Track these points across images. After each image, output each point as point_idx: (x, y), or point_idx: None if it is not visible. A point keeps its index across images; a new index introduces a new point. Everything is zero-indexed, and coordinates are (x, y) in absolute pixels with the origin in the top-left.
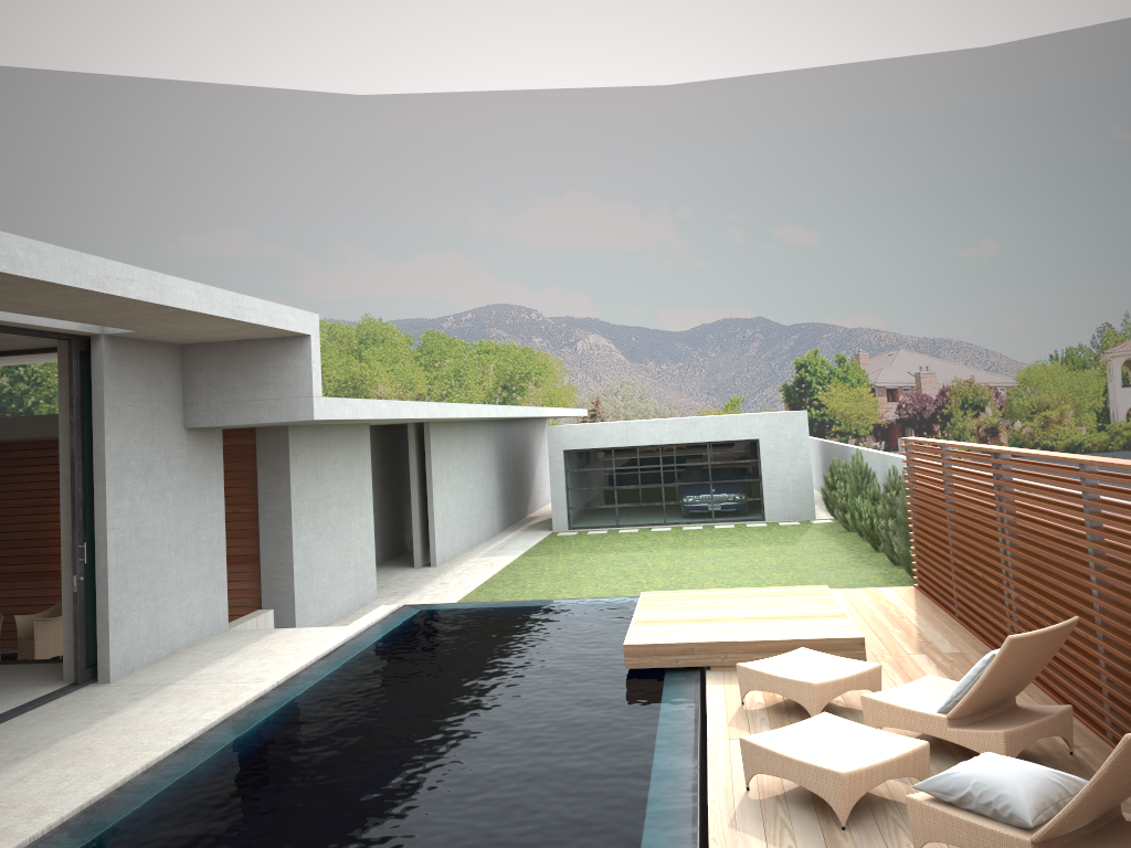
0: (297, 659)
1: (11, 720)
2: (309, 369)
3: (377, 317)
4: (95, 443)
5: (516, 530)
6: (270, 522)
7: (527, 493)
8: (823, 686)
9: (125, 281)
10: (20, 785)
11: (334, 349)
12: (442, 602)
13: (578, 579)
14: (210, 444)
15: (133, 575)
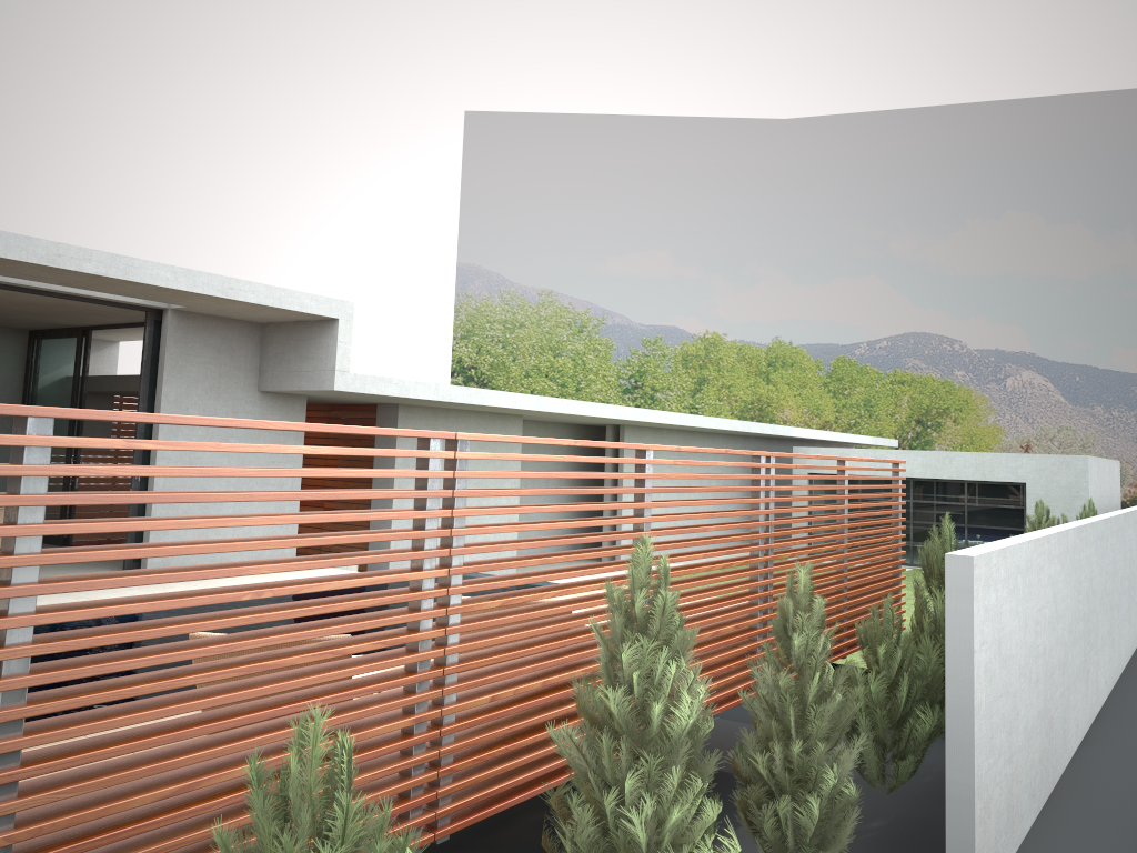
0: None
1: None
2: (335, 347)
3: (787, 340)
4: (157, 391)
5: None
6: (379, 485)
7: None
8: None
9: (81, 259)
10: None
11: (742, 370)
12: None
13: None
14: (290, 407)
15: None
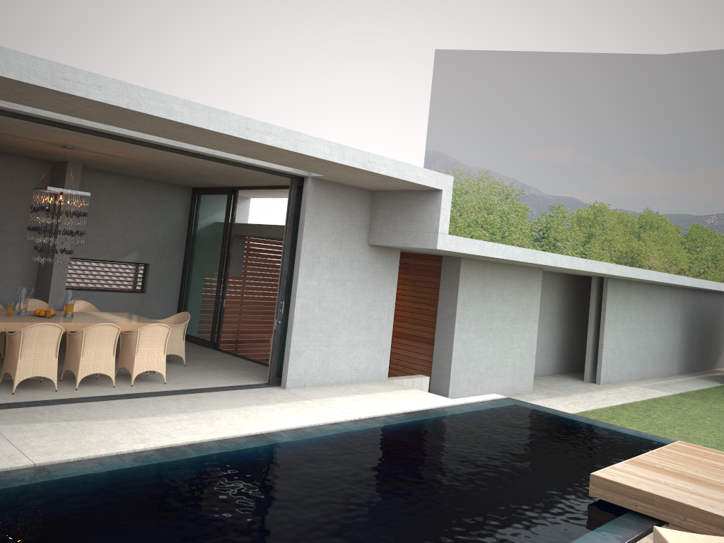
0: (391, 409)
1: (217, 392)
2: (438, 213)
3: (654, 210)
4: (297, 242)
5: (692, 376)
6: (442, 320)
7: (717, 351)
8: None
9: (263, 133)
10: (161, 424)
11: (620, 229)
12: (572, 408)
13: (701, 423)
14: (388, 258)
15: (312, 328)
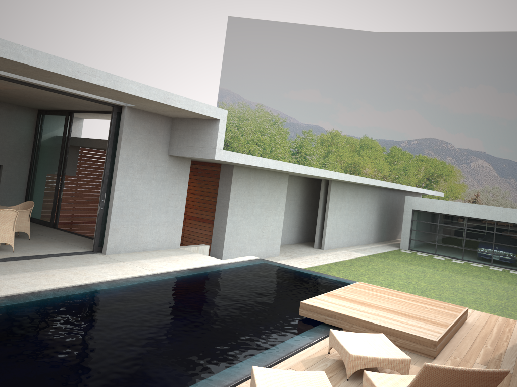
0: (180, 266)
1: (54, 257)
2: (216, 135)
3: (370, 136)
4: (116, 152)
5: (382, 244)
6: (220, 207)
7: (398, 228)
8: (357, 358)
9: (90, 75)
10: (10, 280)
11: (347, 148)
12: (303, 265)
13: (381, 272)
14: (182, 164)
15: (126, 212)
